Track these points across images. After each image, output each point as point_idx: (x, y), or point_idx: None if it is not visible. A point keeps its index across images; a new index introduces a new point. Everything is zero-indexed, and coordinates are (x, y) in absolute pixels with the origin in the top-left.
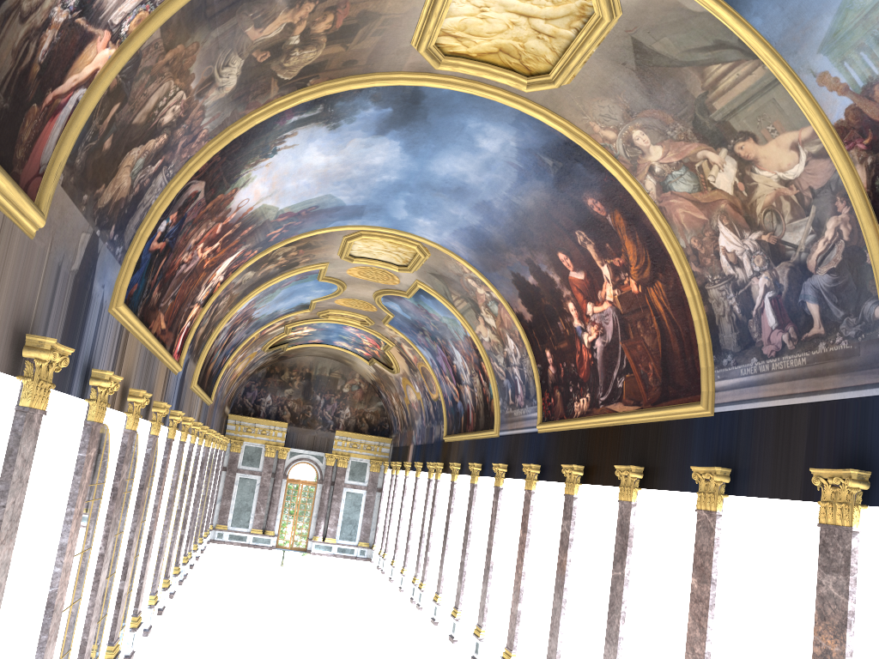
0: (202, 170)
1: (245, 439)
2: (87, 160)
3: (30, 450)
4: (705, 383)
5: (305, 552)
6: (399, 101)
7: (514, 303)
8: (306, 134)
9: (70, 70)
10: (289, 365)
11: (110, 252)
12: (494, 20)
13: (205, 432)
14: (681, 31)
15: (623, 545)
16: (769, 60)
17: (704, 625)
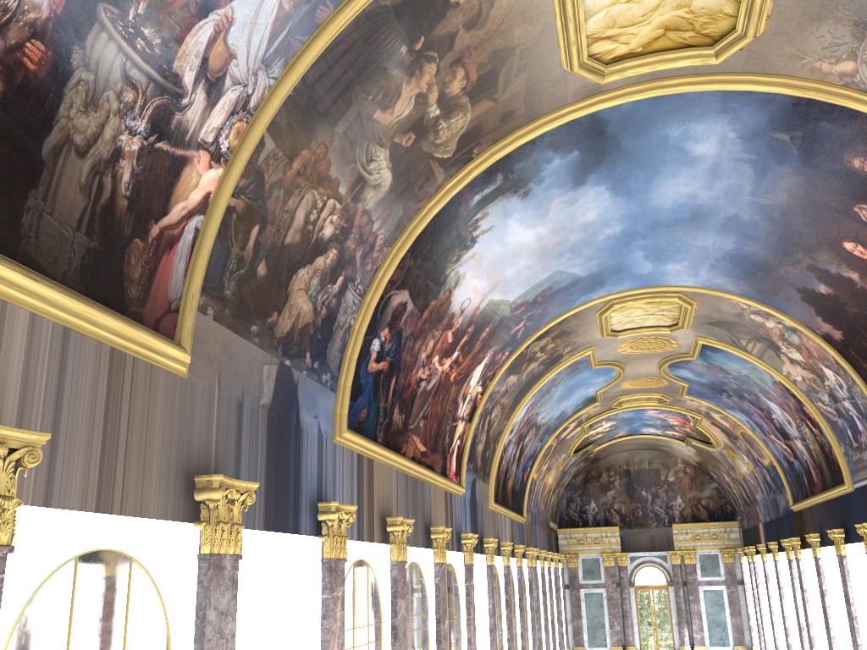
0: (397, 278)
1: (580, 552)
2: (241, 289)
3: (228, 600)
4: None
5: None
6: (581, 139)
7: (814, 324)
8: (499, 211)
9: (172, 199)
10: (604, 465)
11: (313, 381)
12: None
13: (521, 551)
14: None
15: None
16: None
17: None
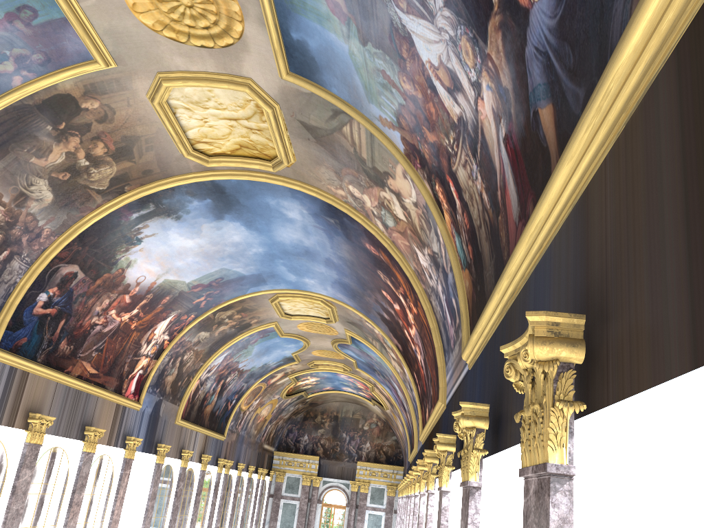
0: (65, 256)
1: (287, 471)
2: None
3: None
4: (440, 380)
5: None
6: (210, 193)
7: (391, 337)
8: (158, 225)
9: None
10: (321, 409)
11: None
12: (218, 126)
13: (206, 459)
14: (314, 108)
15: None
16: (352, 115)
17: None
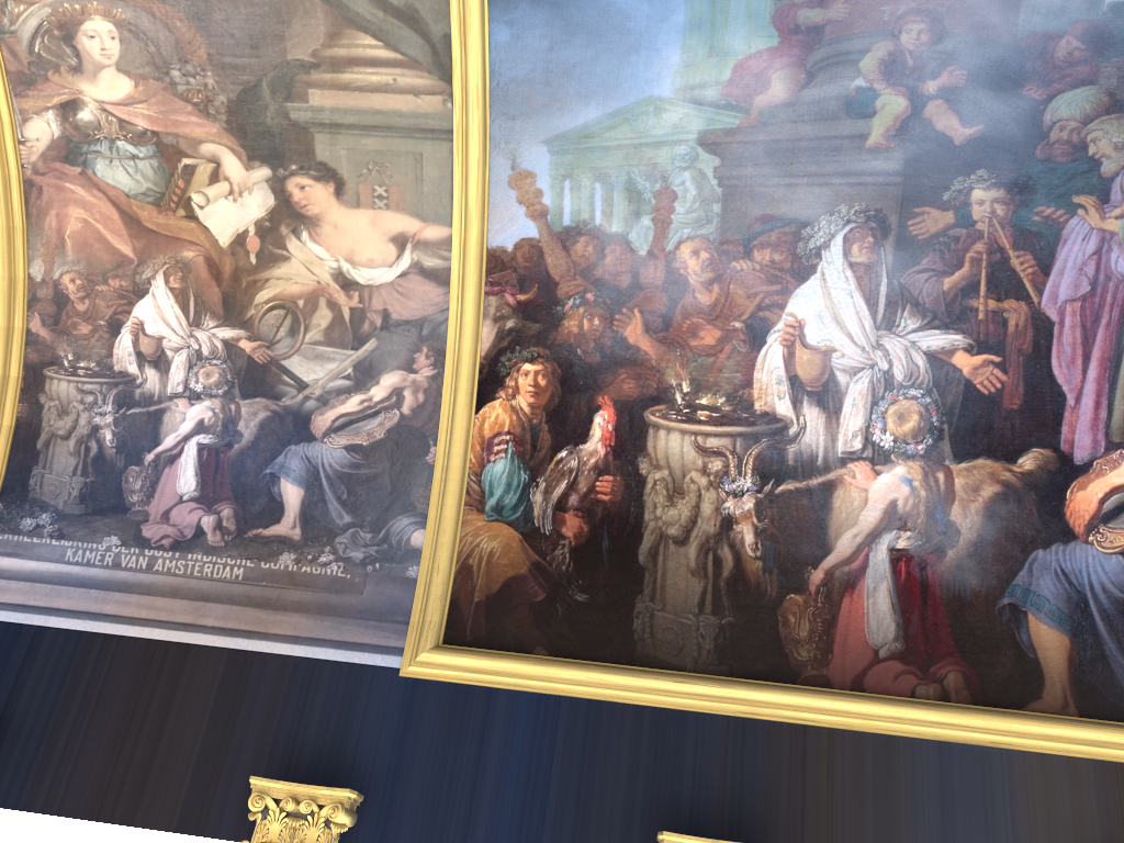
0: None
1: None
2: None
3: None
4: None
5: None
6: None
7: None
8: None
9: None
10: None
11: None
12: None
13: None
14: None
15: None
16: (477, 100)
17: None
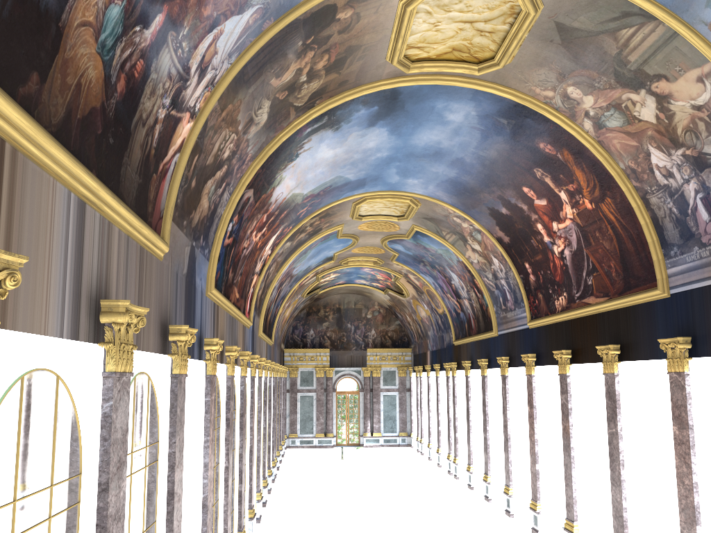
0: (250, 181)
1: (300, 366)
2: (183, 198)
3: (182, 402)
4: (658, 272)
5: (359, 446)
6: (382, 100)
7: (493, 230)
8: (318, 138)
9: (170, 145)
10: (323, 304)
11: (202, 255)
12: (445, 30)
13: (273, 366)
14: (593, 9)
15: (613, 408)
16: (667, 19)
17: (688, 461)
